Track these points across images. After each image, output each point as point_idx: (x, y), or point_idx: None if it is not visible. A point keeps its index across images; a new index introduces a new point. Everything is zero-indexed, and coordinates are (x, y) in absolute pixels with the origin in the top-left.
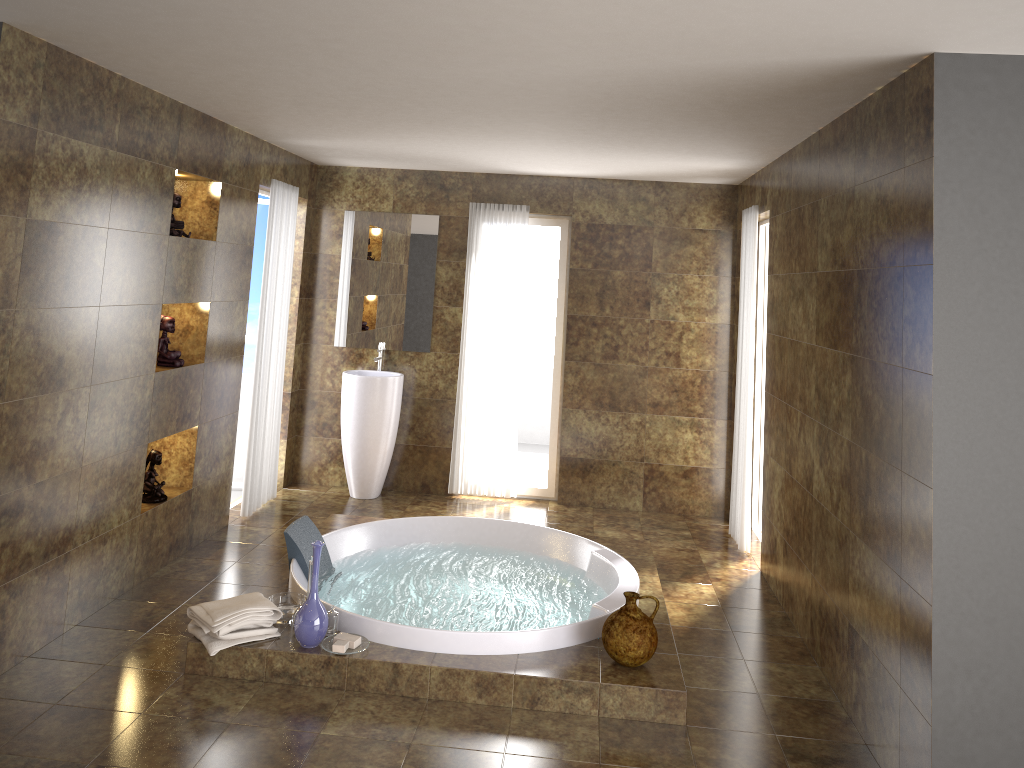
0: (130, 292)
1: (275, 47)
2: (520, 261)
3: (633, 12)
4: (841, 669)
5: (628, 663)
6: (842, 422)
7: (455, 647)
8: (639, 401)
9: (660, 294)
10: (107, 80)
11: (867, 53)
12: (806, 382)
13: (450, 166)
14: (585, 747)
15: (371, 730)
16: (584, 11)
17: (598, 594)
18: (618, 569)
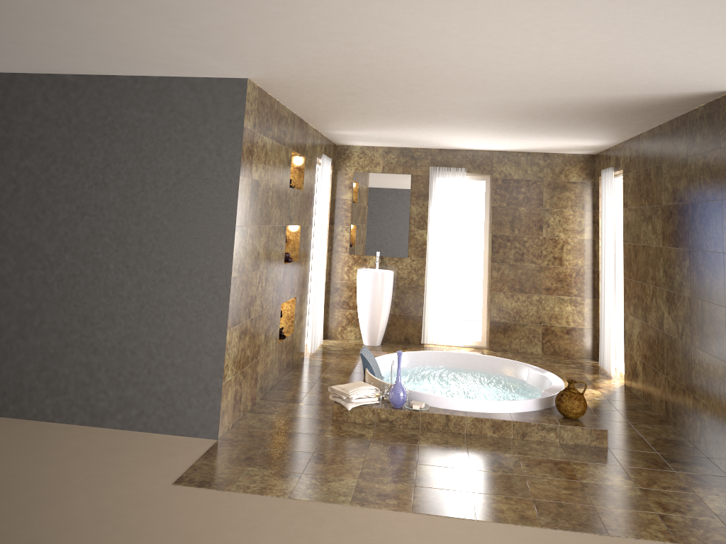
0: (277, 218)
1: (381, 88)
2: (462, 202)
3: (587, 74)
4: (688, 423)
5: (572, 416)
6: (683, 287)
7: (476, 408)
8: (537, 287)
9: (548, 221)
10: (273, 103)
11: (701, 90)
12: (656, 268)
13: (419, 145)
14: (558, 454)
15: (444, 445)
16: (561, 73)
17: (537, 390)
18: (548, 376)
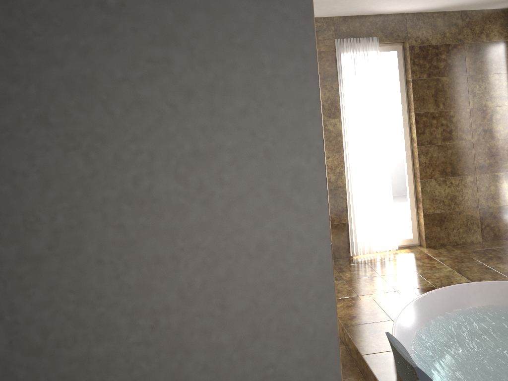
0: None
1: None
2: (378, 78)
3: None
4: None
5: None
6: None
7: None
8: (470, 166)
9: (474, 90)
10: None
11: None
12: None
13: (328, 10)
14: None
15: None
16: None
17: None
18: None
